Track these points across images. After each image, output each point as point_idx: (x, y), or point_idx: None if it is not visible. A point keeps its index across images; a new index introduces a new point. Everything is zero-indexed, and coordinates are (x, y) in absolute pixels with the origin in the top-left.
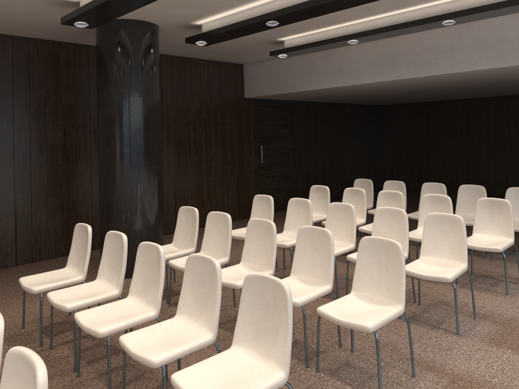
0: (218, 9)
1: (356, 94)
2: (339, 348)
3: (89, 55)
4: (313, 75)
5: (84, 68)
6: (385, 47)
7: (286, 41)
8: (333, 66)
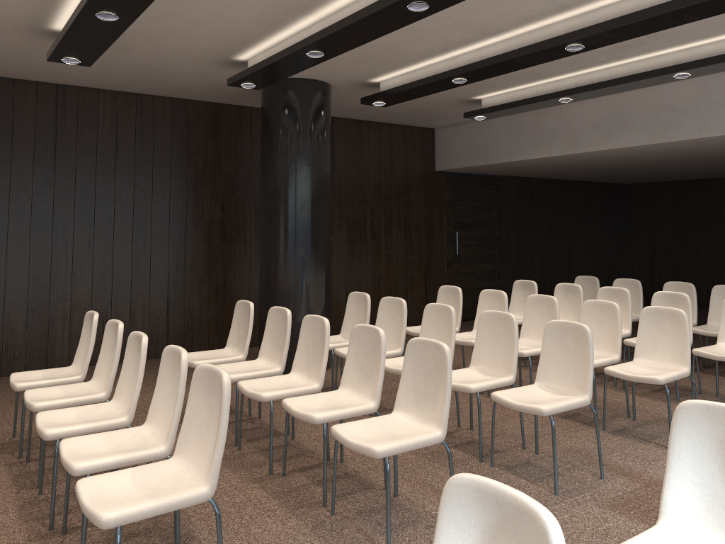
0: (398, 65)
1: (582, 168)
2: (522, 449)
3: (252, 118)
4: (521, 141)
5: (246, 133)
6: (613, 106)
7: (484, 100)
8: (547, 130)
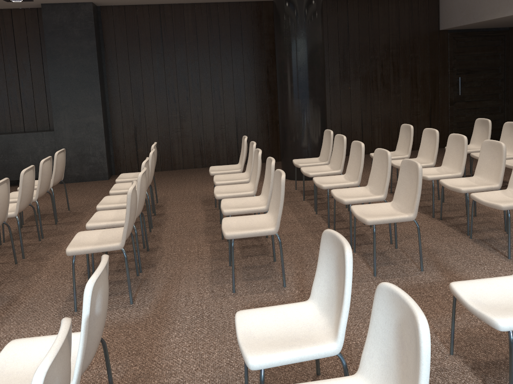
0: None
1: None
2: (389, 244)
3: None
4: (500, 1)
5: None
6: None
7: None
8: None
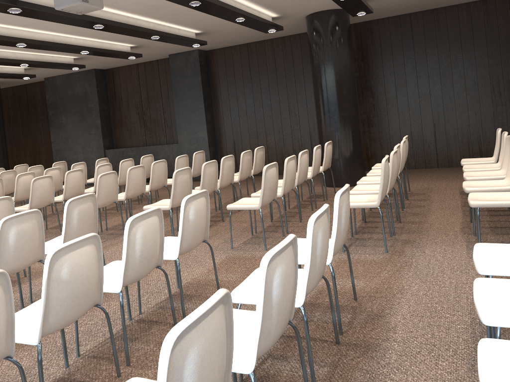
0: None
1: None
2: (285, 233)
3: None
4: None
5: None
6: None
7: None
8: None
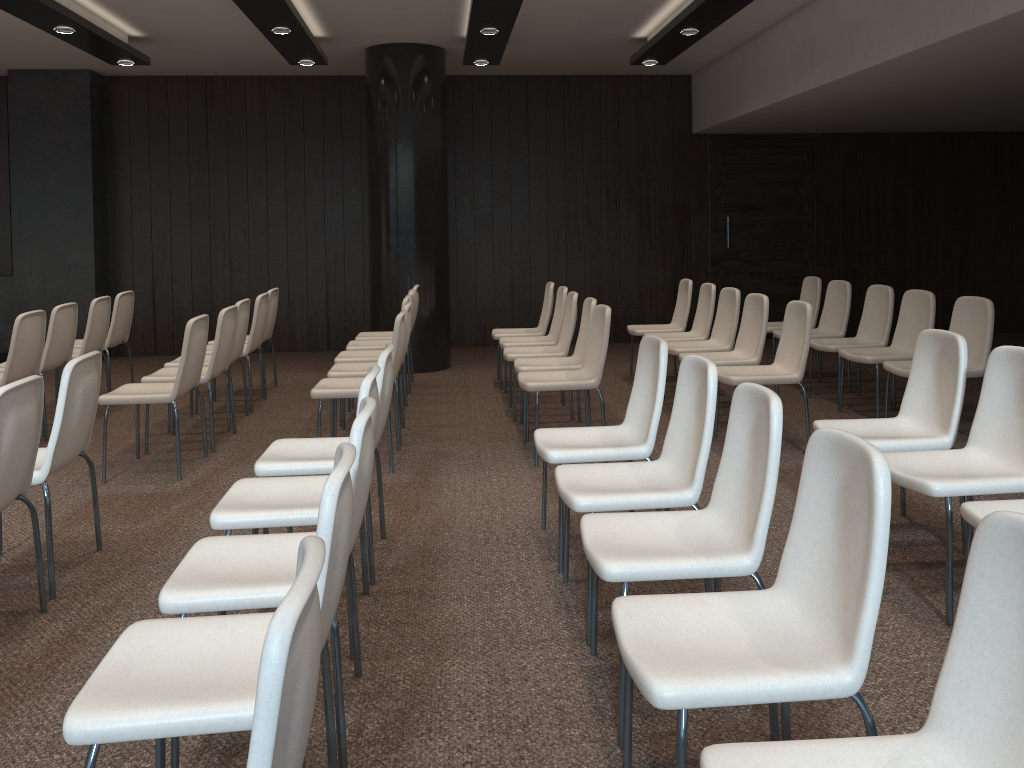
0: (449, 18)
1: (898, 115)
2: (396, 446)
3: None
4: (745, 87)
5: None
6: (806, 27)
7: (648, 38)
8: (761, 68)
